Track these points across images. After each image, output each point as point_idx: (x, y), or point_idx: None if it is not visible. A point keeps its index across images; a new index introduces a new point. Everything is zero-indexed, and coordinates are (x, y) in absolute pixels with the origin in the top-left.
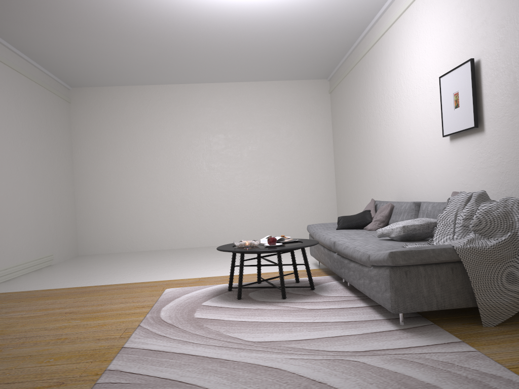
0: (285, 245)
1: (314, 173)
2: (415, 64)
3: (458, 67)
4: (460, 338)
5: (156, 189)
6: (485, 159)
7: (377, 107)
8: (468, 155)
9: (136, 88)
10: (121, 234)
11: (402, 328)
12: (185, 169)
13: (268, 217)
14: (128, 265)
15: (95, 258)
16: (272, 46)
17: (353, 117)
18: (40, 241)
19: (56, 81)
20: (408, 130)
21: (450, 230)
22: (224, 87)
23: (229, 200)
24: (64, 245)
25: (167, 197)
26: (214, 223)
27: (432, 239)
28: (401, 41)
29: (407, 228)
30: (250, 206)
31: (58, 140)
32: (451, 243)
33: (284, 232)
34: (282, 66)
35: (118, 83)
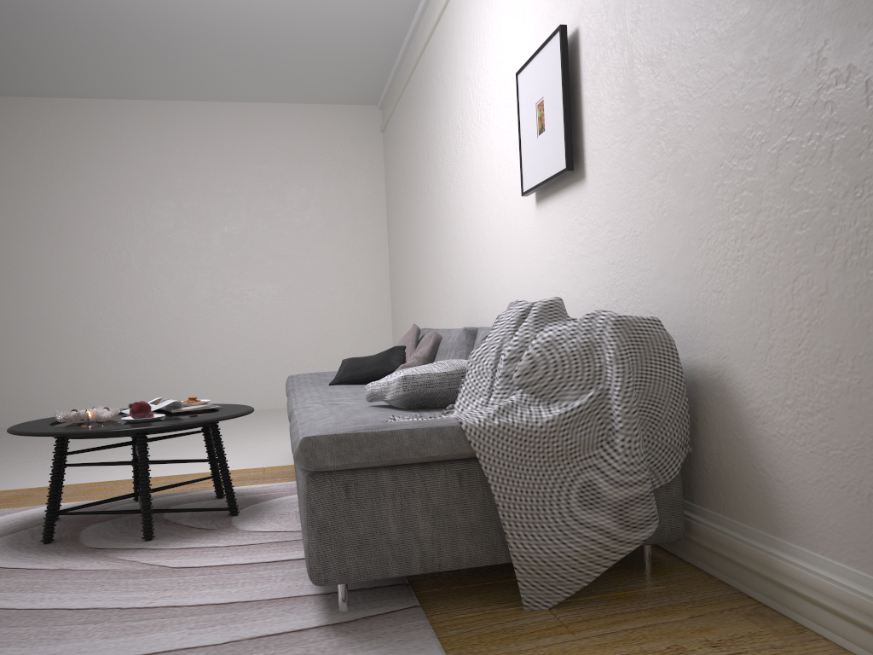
0: (171, 418)
1: (351, 280)
2: (488, 55)
3: (542, 48)
4: (453, 648)
5: (29, 304)
6: (587, 237)
7: (440, 149)
8: (562, 231)
9: None
10: None
11: (335, 621)
12: (93, 267)
13: (261, 362)
14: None
15: None
16: (245, 24)
17: (410, 173)
18: None
19: None
20: (479, 189)
21: (487, 384)
22: (175, 109)
23: (182, 329)
24: None
25: (53, 321)
26: (150, 373)
27: (453, 406)
28: (469, 14)
29: (413, 381)
30: (224, 341)
31: None
32: (464, 415)
33: None
34: (281, 71)
35: None
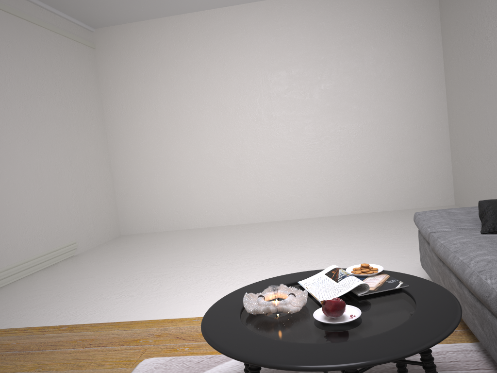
0: (369, 317)
1: (416, 115)
2: None
3: None
4: None
5: (203, 150)
6: None
7: None
8: None
9: (169, 20)
10: (167, 208)
11: None
12: (238, 122)
13: (352, 180)
14: (154, 262)
15: (132, 241)
16: None
17: (484, 18)
18: (51, 229)
19: (67, 20)
20: None
21: None
22: (282, 4)
23: (297, 160)
24: (95, 227)
25: (218, 160)
26: (279, 191)
27: None
28: None
29: None
30: (325, 166)
31: (76, 97)
32: None
33: (375, 200)
34: None
35: (146, 16)
